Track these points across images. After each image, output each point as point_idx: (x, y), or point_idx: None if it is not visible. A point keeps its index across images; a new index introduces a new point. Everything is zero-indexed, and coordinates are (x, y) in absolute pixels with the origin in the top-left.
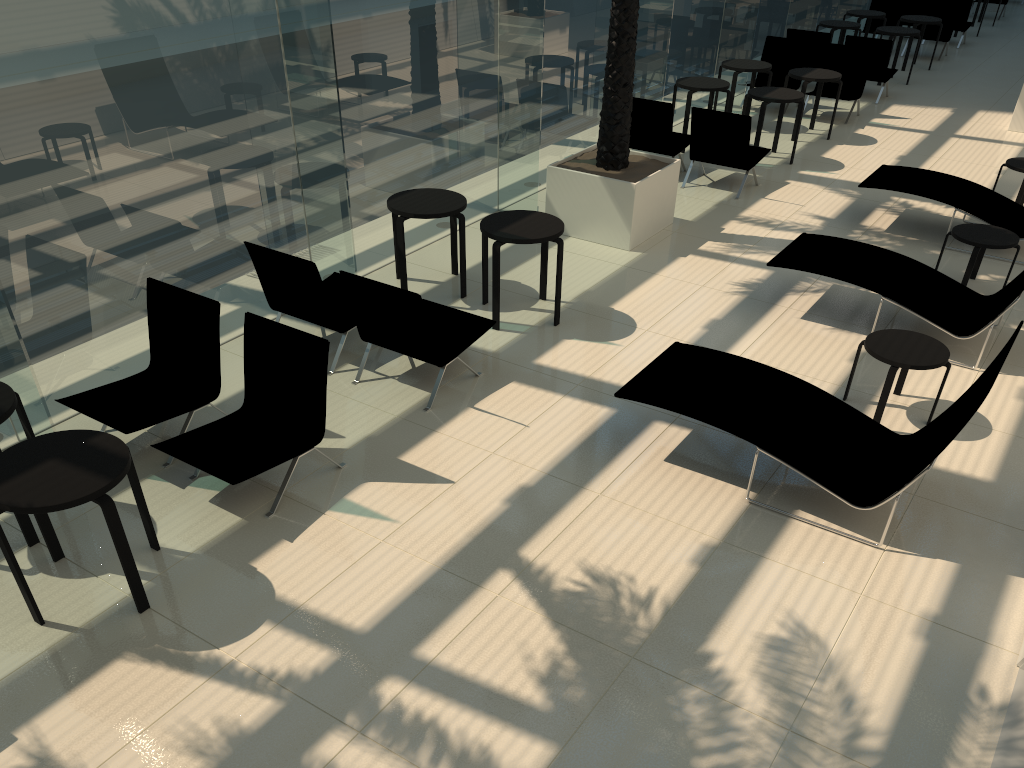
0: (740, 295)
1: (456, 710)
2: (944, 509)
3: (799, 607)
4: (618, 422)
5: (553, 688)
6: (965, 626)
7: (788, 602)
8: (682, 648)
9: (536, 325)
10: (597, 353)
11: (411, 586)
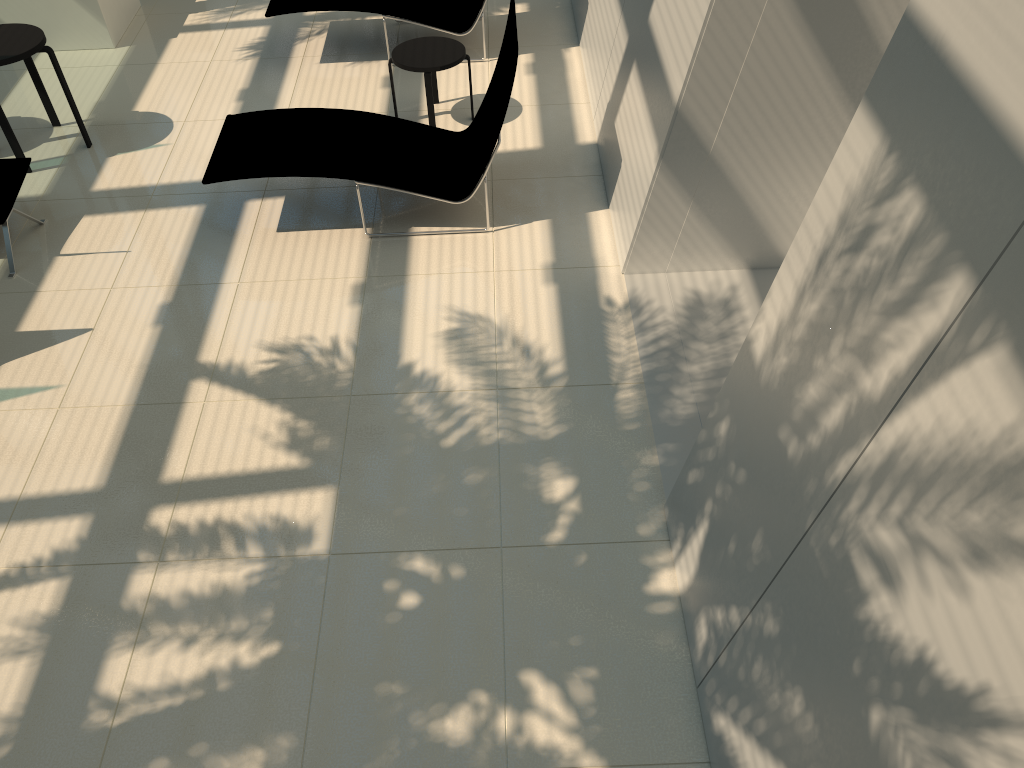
0: (253, 59)
1: (232, 503)
2: (519, 182)
3: (455, 301)
4: (214, 215)
5: (302, 448)
6: (576, 262)
7: (445, 301)
8: (385, 371)
9: (69, 154)
10: (151, 159)
11: (118, 431)
